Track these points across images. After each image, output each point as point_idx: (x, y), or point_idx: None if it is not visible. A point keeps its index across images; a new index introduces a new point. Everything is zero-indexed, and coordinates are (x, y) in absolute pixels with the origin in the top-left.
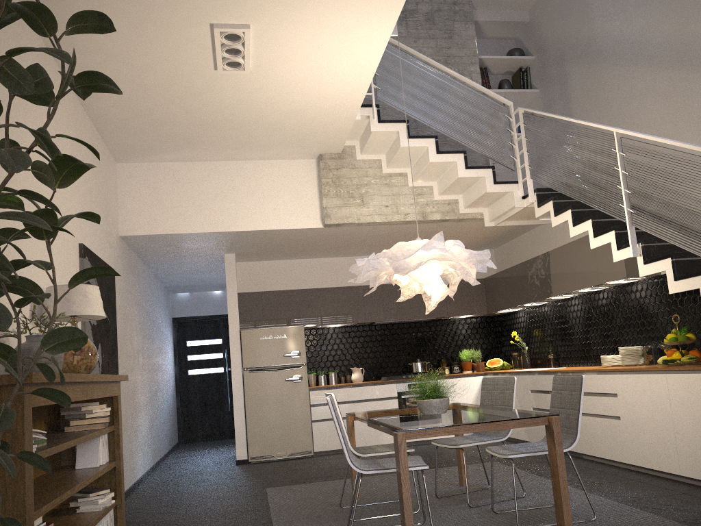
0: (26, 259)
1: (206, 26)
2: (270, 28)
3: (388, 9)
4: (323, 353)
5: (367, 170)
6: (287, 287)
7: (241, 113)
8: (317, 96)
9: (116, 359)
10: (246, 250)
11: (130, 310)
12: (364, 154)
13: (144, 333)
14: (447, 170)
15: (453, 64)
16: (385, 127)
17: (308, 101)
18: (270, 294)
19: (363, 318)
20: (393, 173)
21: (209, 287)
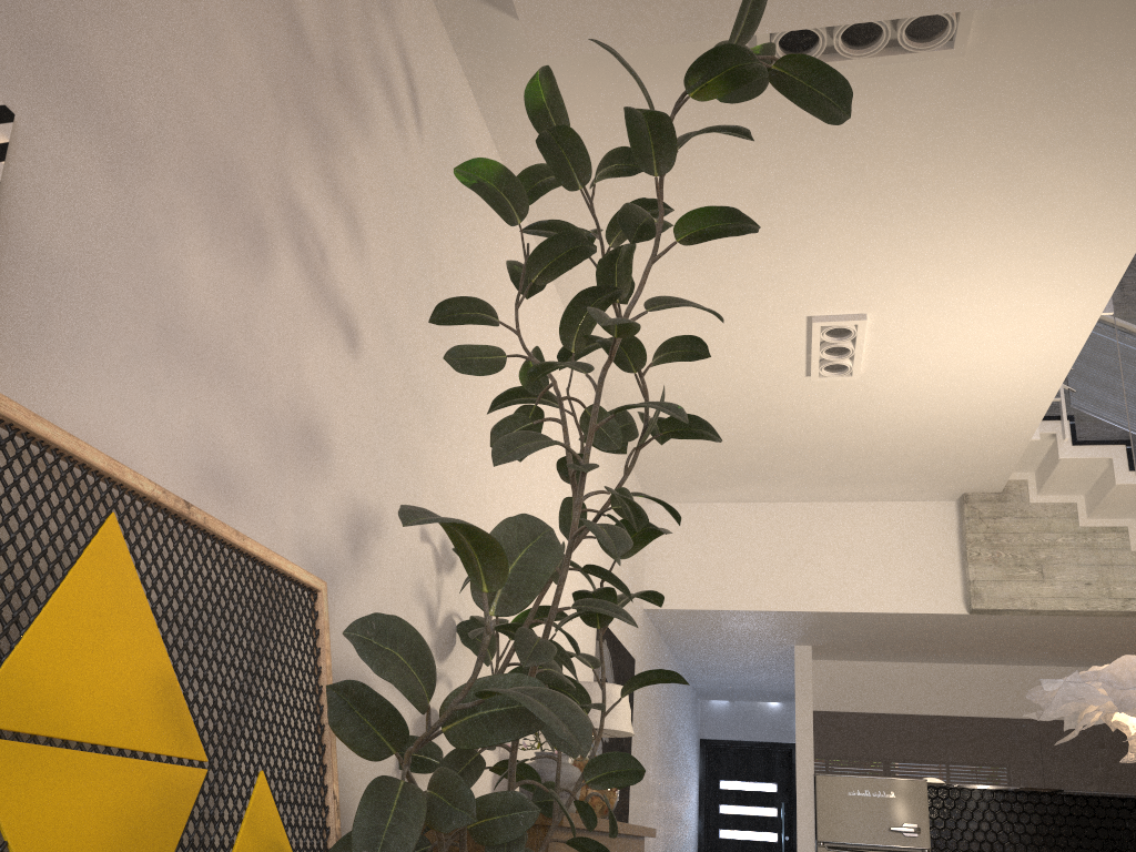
0: None
1: (801, 320)
2: (896, 316)
3: (1097, 278)
4: (960, 834)
5: (1049, 520)
6: (896, 708)
7: (839, 434)
8: (966, 408)
9: (627, 799)
10: (831, 641)
11: (648, 722)
12: (1044, 494)
13: (663, 761)
14: None
15: None
16: (1085, 451)
17: (949, 414)
18: (868, 718)
19: (1038, 779)
20: (1100, 527)
21: (760, 696)
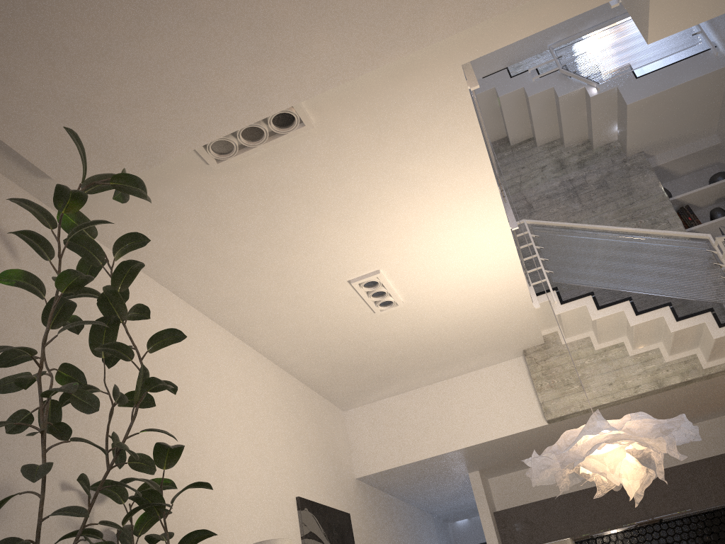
0: (225, 524)
1: (345, 283)
2: (397, 266)
3: (491, 212)
4: None
5: (577, 351)
6: (548, 495)
7: (421, 338)
8: (481, 302)
9: None
10: (487, 464)
11: None
12: (569, 336)
13: None
14: (663, 327)
15: (642, 217)
16: (569, 306)
17: (475, 308)
18: (528, 506)
19: (644, 516)
20: (608, 347)
21: None
